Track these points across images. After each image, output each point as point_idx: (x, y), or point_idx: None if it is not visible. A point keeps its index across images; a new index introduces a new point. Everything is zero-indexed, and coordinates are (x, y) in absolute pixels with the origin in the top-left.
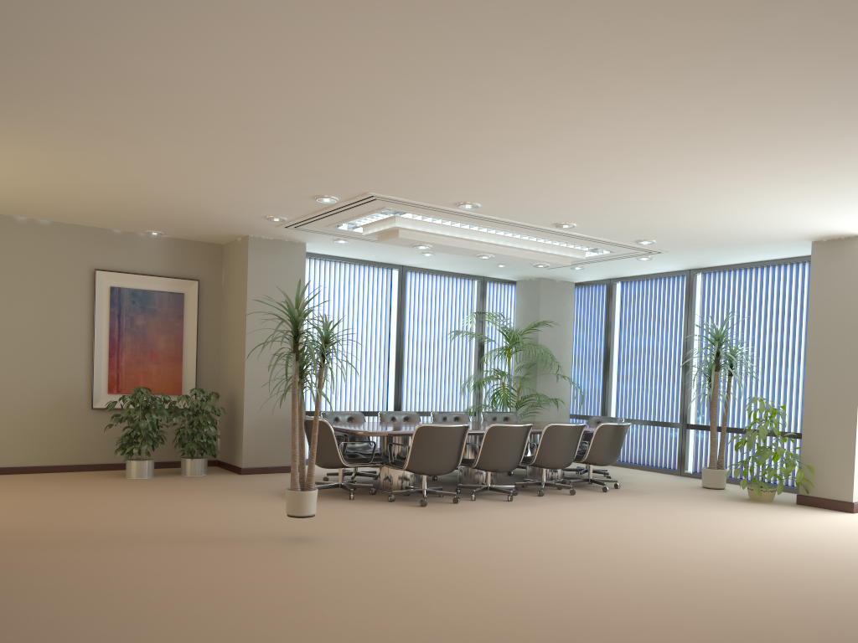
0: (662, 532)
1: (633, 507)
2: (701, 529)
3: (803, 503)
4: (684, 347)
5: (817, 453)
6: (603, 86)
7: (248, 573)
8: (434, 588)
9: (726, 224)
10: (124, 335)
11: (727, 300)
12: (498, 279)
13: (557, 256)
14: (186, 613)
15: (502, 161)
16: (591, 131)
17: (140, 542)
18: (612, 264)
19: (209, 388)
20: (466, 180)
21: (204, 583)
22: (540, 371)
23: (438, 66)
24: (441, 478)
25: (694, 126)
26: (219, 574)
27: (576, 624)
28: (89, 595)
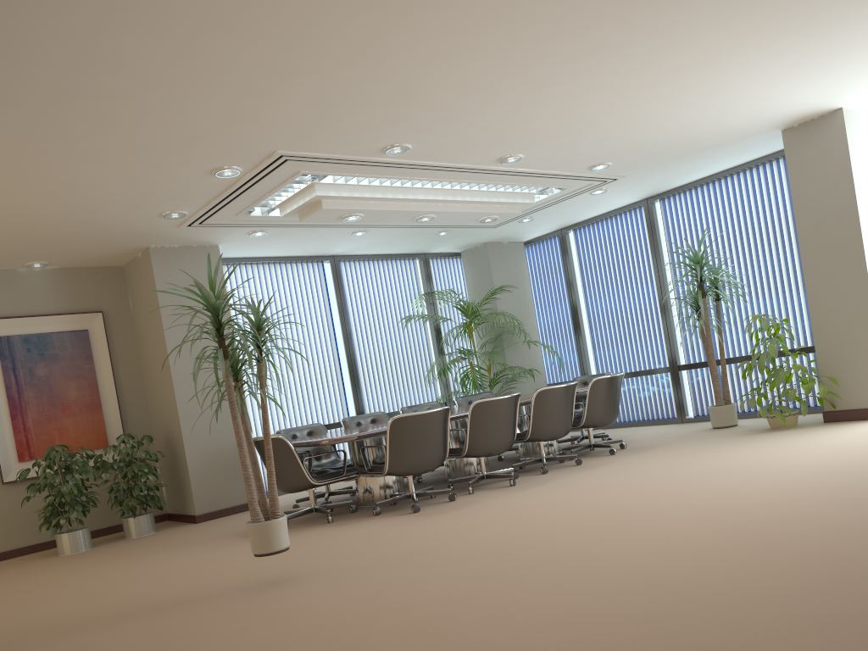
0: (702, 480)
1: (654, 463)
2: (744, 468)
3: (832, 420)
4: (657, 284)
5: (836, 361)
6: None
7: (214, 642)
8: (464, 606)
9: (690, 122)
10: (25, 390)
11: (694, 223)
12: (441, 253)
13: (504, 205)
14: None
15: (430, 66)
16: None
17: (69, 630)
18: (563, 207)
19: (141, 432)
20: (390, 108)
21: None
22: (507, 343)
23: None
24: (426, 479)
25: None
26: None
27: (672, 613)
28: None
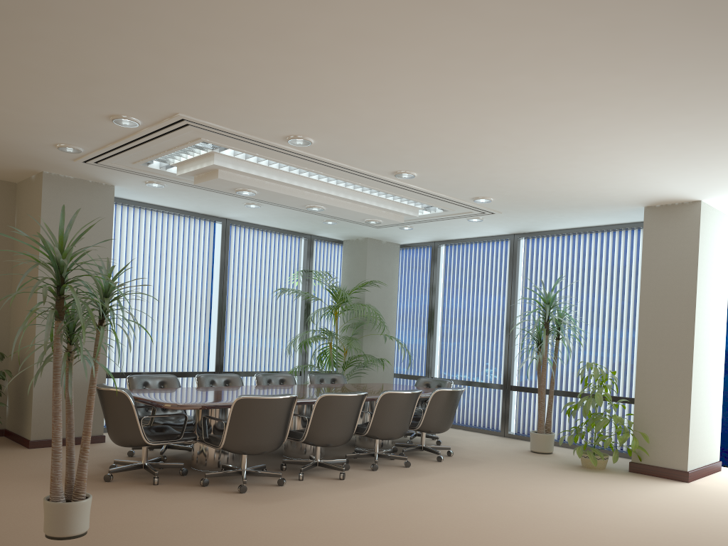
0: (520, 522)
1: (476, 484)
2: (559, 515)
3: (636, 471)
4: (508, 310)
5: (650, 420)
6: None
7: None
8: None
9: (572, 182)
10: None
11: (550, 265)
12: (326, 238)
13: (390, 212)
14: None
15: (346, 70)
16: (470, 21)
17: None
18: (441, 225)
19: None
20: (298, 100)
21: None
22: (367, 331)
23: None
24: None
25: (603, 23)
26: None
27: None
28: None
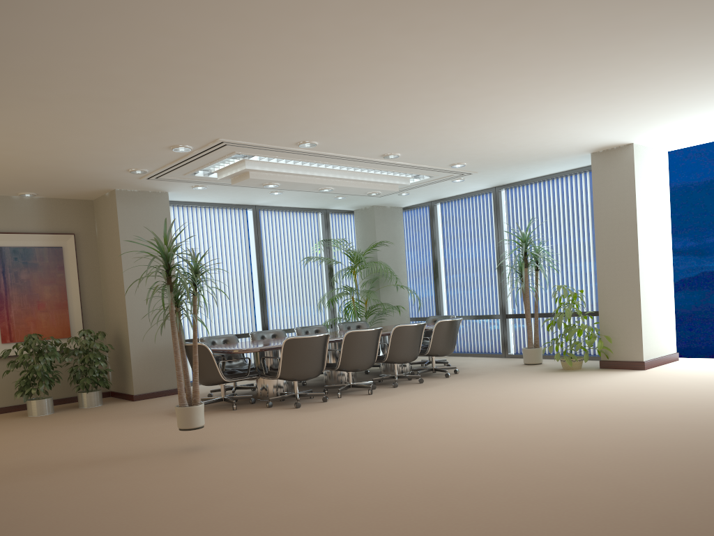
0: (499, 403)
1: (473, 387)
2: (530, 397)
3: (605, 367)
4: (497, 252)
5: (612, 325)
6: (415, 21)
7: (149, 485)
8: (317, 474)
9: (522, 144)
10: (10, 289)
11: (528, 209)
12: (339, 210)
13: (386, 184)
14: (95, 527)
15: (333, 99)
16: (407, 65)
17: (46, 470)
18: (432, 187)
19: (96, 328)
20: (303, 120)
21: (110, 498)
22: (382, 284)
23: (269, 10)
24: (309, 383)
25: (493, 54)
26: (123, 489)
27: (443, 488)
28: (0, 525)
